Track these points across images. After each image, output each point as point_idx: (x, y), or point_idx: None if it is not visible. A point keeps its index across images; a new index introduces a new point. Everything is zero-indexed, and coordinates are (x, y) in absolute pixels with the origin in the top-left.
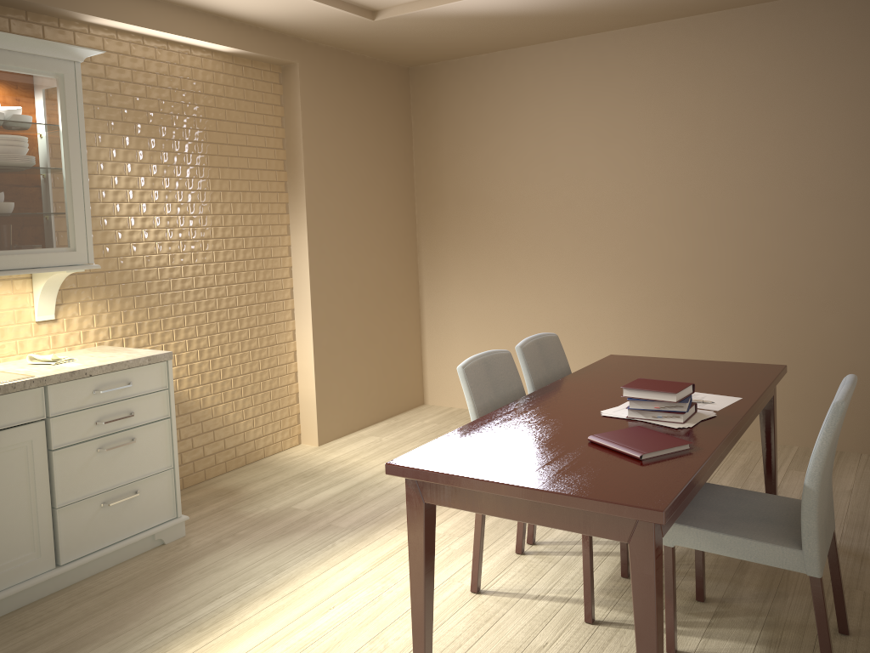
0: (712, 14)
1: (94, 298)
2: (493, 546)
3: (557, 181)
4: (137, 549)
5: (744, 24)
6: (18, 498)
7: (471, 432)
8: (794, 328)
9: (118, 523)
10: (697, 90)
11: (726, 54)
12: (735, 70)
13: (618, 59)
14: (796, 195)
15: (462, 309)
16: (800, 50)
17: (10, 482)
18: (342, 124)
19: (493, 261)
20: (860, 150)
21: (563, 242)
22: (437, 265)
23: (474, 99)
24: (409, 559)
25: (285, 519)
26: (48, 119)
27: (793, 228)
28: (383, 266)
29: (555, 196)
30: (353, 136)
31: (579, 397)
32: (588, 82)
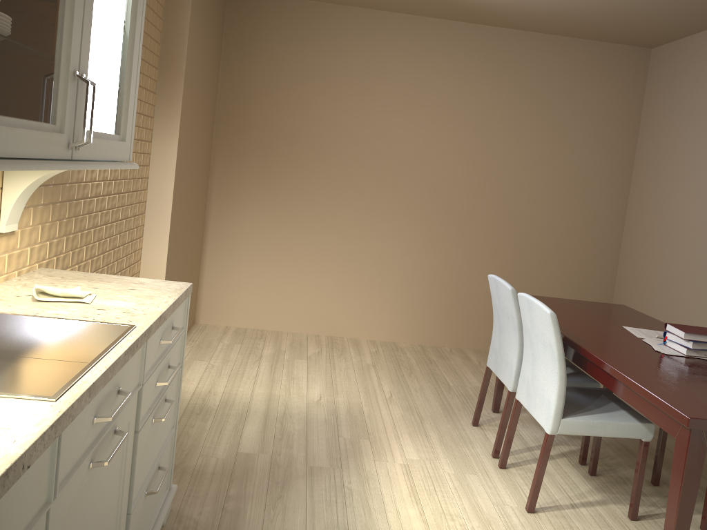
0: (510, 30)
1: (43, 201)
2: (474, 464)
3: (367, 132)
4: None
5: (531, 45)
6: (112, 512)
7: (642, 376)
8: (529, 270)
9: (148, 513)
10: (491, 85)
11: (516, 63)
12: (519, 77)
13: (435, 42)
14: (545, 176)
15: (253, 234)
16: (563, 75)
17: (111, 491)
18: (202, 32)
19: (293, 193)
20: (587, 153)
21: (364, 185)
22: (231, 189)
23: (296, 40)
24: (680, 503)
25: (256, 468)
26: None
27: (539, 199)
28: (198, 185)
29: (362, 145)
30: (204, 47)
31: (601, 336)
32: (407, 54)
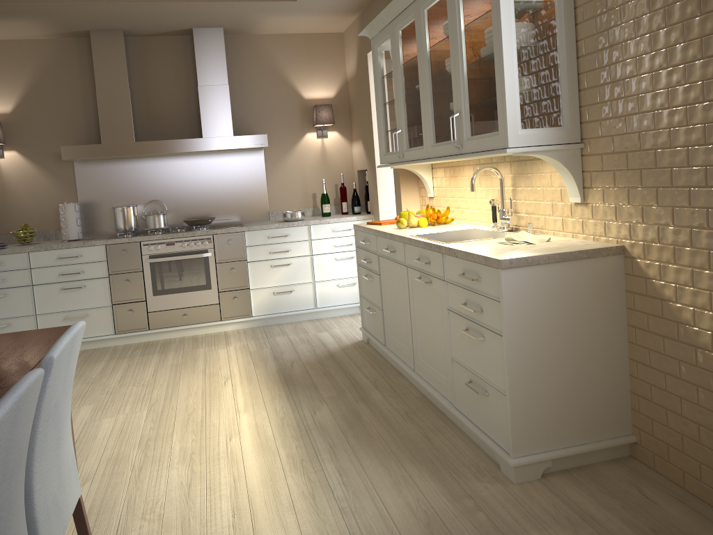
0: None
1: (616, 184)
2: None
3: None
4: (489, 450)
5: None
6: (441, 332)
7: (30, 351)
8: None
9: (478, 409)
10: None
11: None
12: None
13: None
14: None
15: None
16: None
17: (438, 317)
18: None
19: None
20: None
21: None
22: None
23: None
24: None
25: None
26: (486, 5)
27: None
28: None
29: None
30: None
31: None
32: None
